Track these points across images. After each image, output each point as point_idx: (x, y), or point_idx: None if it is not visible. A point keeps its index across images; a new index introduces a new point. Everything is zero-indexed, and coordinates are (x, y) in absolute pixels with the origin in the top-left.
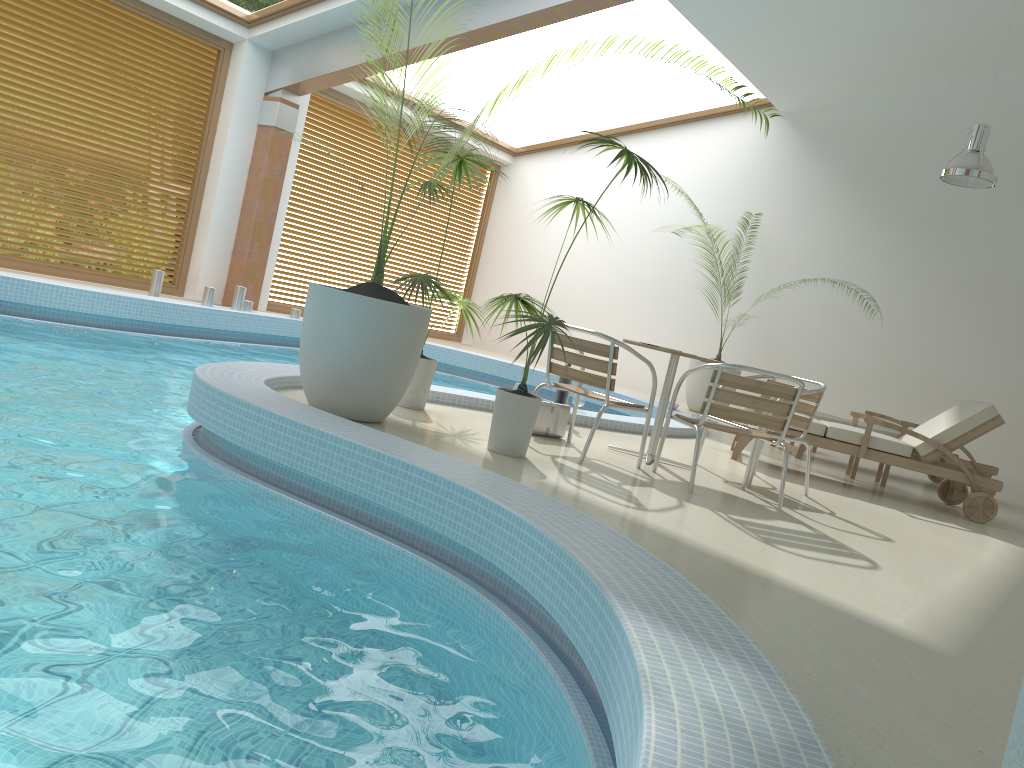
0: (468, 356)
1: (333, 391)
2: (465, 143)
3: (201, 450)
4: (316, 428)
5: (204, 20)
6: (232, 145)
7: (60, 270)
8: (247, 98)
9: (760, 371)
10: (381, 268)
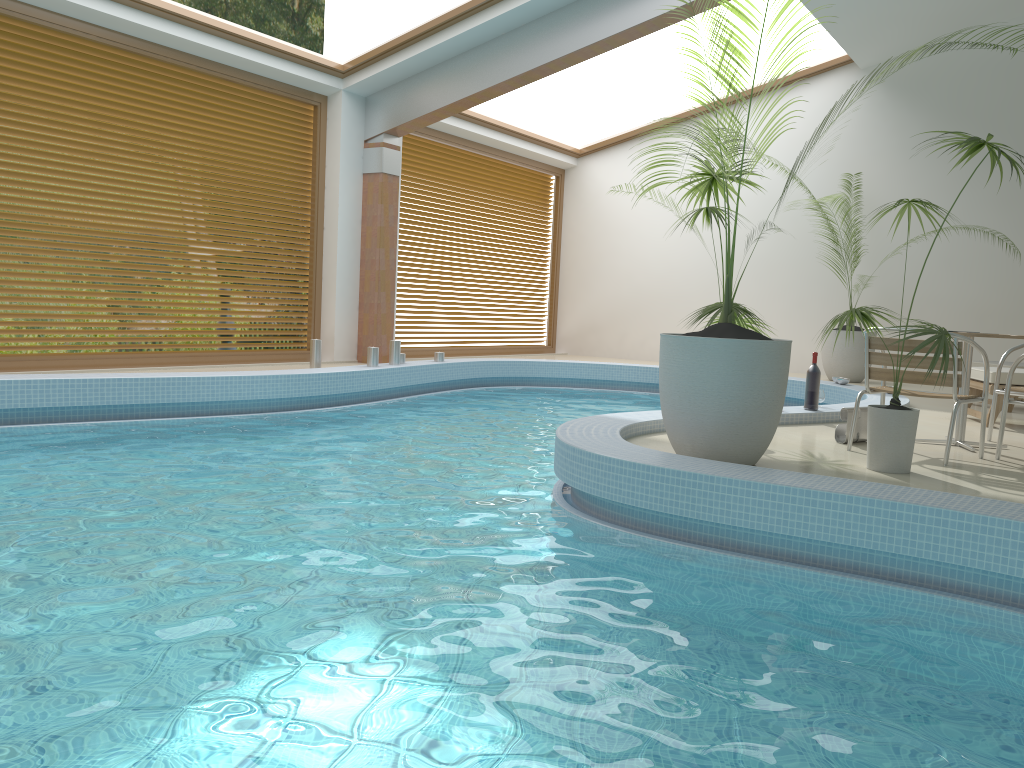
0: (602, 367)
1: (723, 441)
2: (535, 154)
3: (621, 528)
4: (797, 487)
5: (303, 78)
6: (344, 199)
7: (212, 357)
8: (350, 149)
9: None
10: (730, 306)
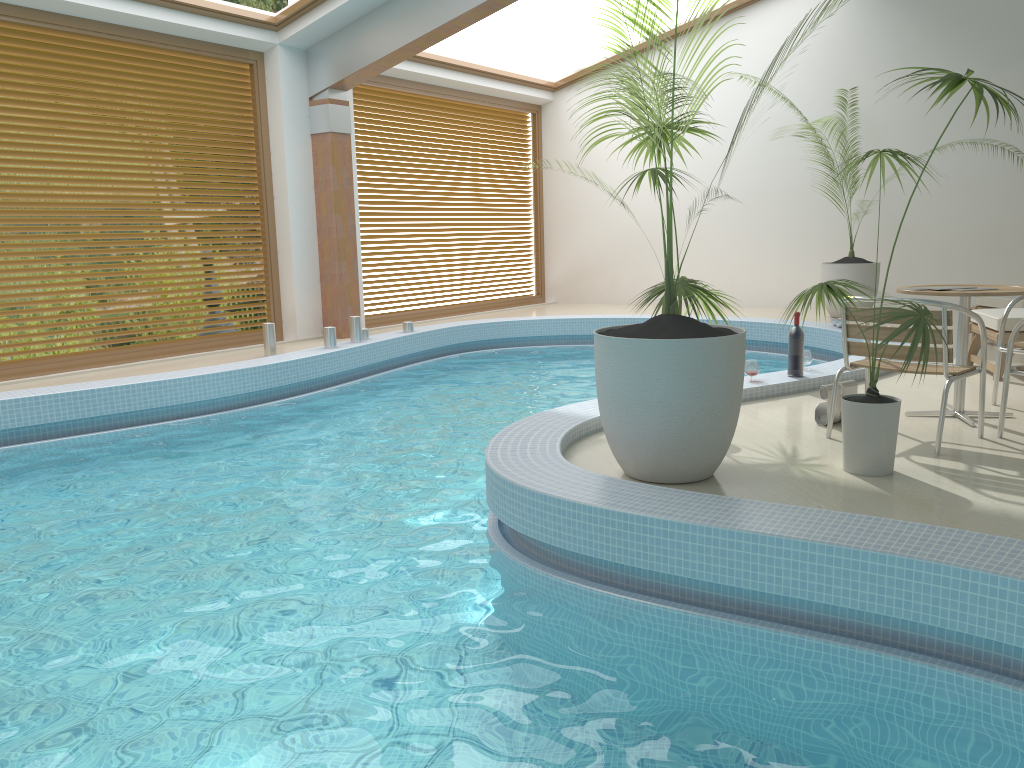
0: (587, 321)
1: (669, 457)
2: (505, 92)
3: (551, 570)
4: (743, 531)
5: (232, 35)
6: (292, 164)
7: (162, 349)
8: (294, 109)
9: None
10: (673, 294)
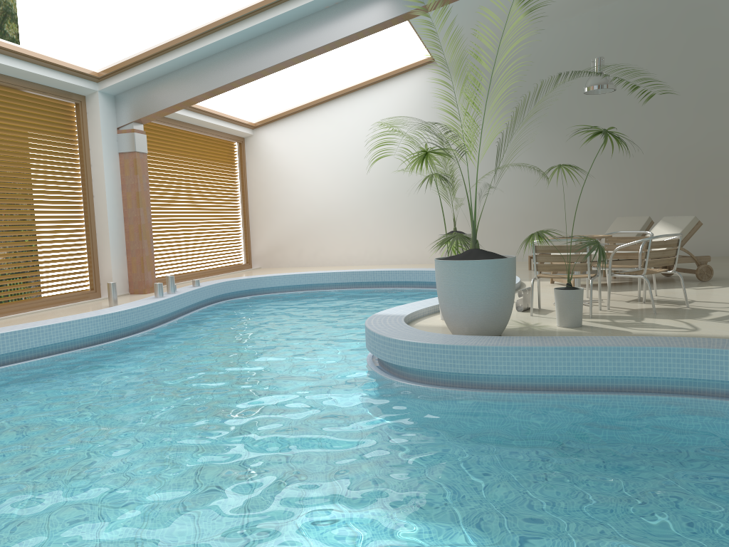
0: (304, 275)
1: (488, 323)
2: (227, 128)
3: (446, 387)
4: (561, 346)
5: (70, 84)
6: (108, 173)
7: (25, 306)
8: (108, 135)
9: (669, 235)
10: (476, 238)
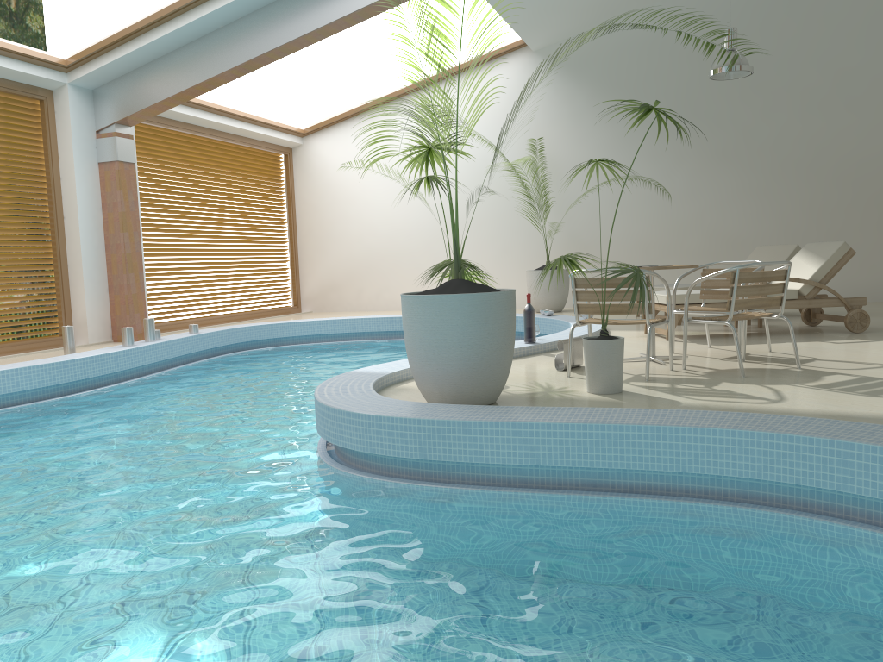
0: (345, 321)
1: (467, 386)
2: (263, 135)
3: (386, 478)
4: (539, 422)
5: (25, 73)
6: (82, 188)
7: None
8: (83, 140)
9: (767, 263)
10: (460, 264)
